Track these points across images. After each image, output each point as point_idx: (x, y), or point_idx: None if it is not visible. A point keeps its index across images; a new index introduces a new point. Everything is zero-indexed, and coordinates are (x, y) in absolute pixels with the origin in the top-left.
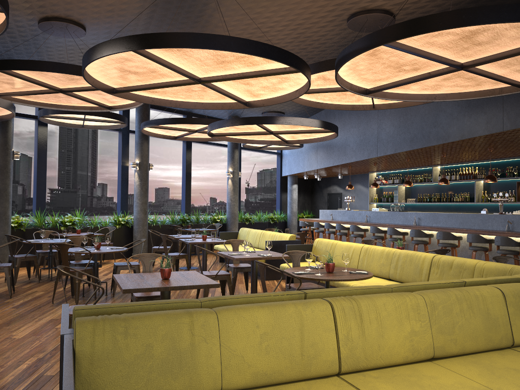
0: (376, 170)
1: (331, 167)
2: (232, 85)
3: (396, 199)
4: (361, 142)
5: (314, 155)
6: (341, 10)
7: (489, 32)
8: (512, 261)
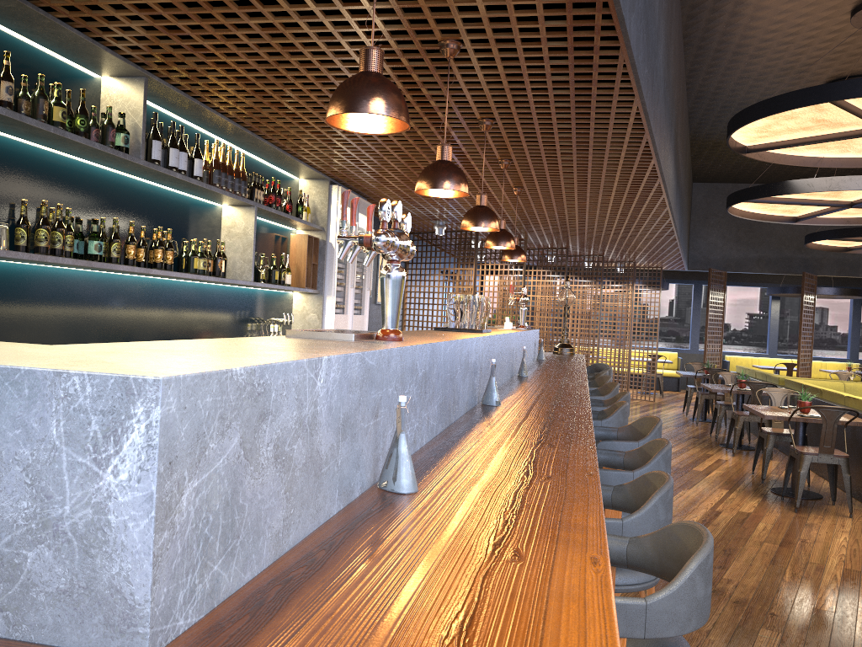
0: None
1: None
2: None
3: None
4: None
5: None
6: None
7: None
8: None
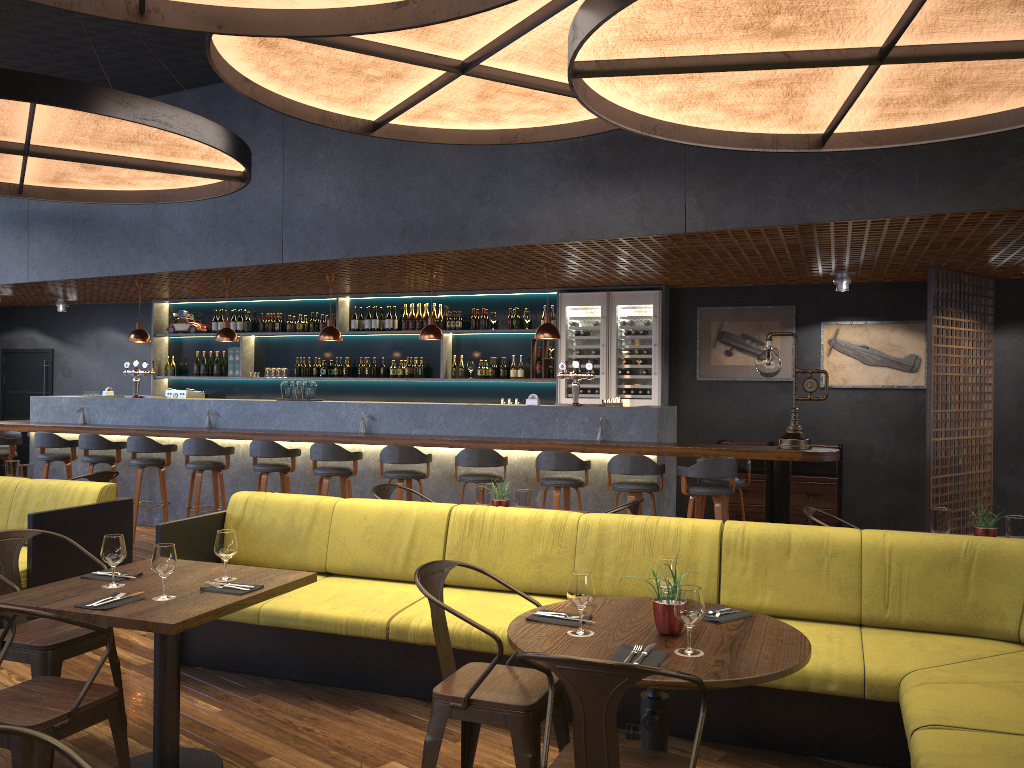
0: (178, 297)
1: (82, 280)
2: None
3: (235, 368)
4: (218, 222)
5: (13, 243)
6: None
7: None
8: (606, 501)
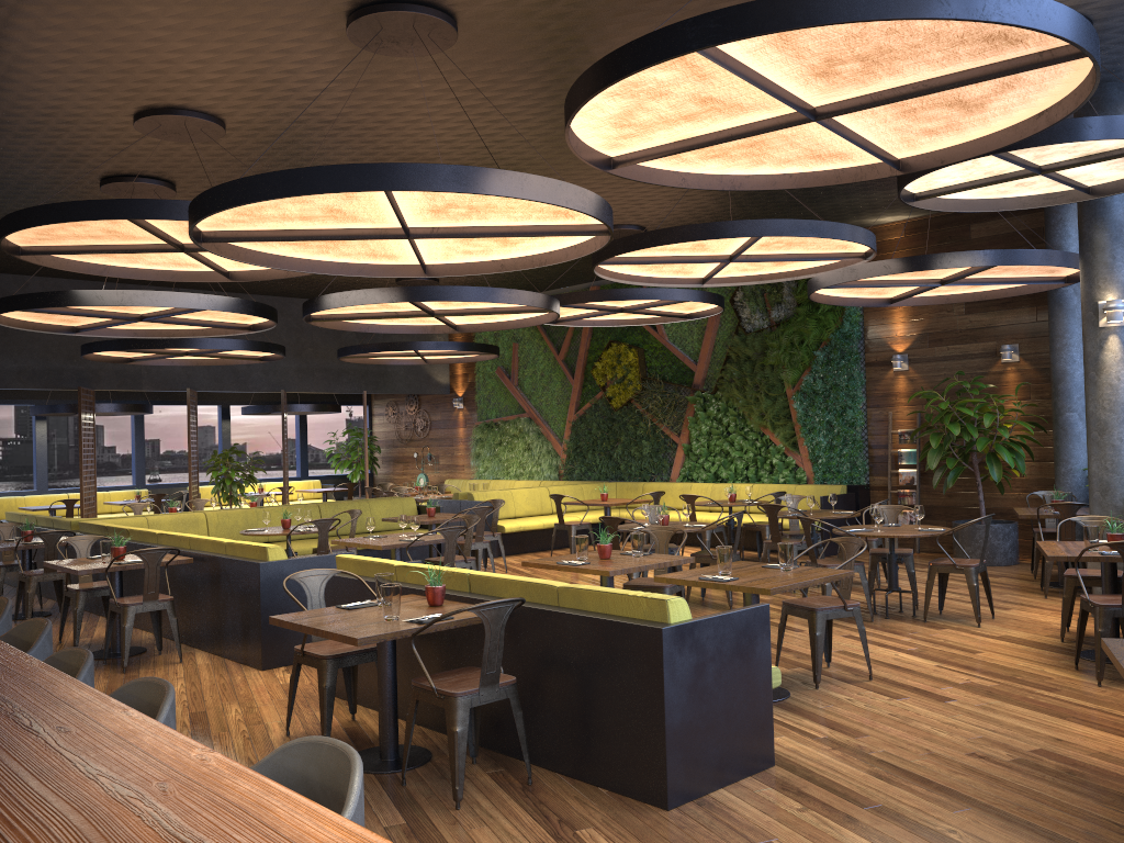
0: None
1: None
2: (403, 304)
3: None
4: None
5: None
6: (243, 138)
7: (160, 324)
8: None
